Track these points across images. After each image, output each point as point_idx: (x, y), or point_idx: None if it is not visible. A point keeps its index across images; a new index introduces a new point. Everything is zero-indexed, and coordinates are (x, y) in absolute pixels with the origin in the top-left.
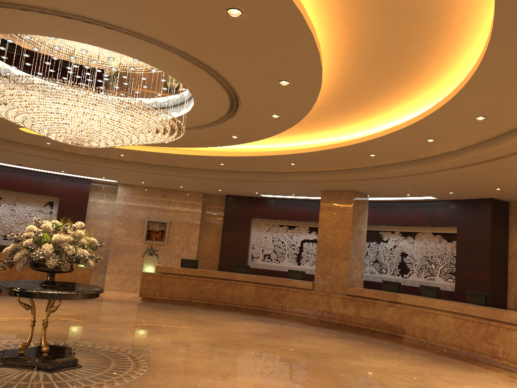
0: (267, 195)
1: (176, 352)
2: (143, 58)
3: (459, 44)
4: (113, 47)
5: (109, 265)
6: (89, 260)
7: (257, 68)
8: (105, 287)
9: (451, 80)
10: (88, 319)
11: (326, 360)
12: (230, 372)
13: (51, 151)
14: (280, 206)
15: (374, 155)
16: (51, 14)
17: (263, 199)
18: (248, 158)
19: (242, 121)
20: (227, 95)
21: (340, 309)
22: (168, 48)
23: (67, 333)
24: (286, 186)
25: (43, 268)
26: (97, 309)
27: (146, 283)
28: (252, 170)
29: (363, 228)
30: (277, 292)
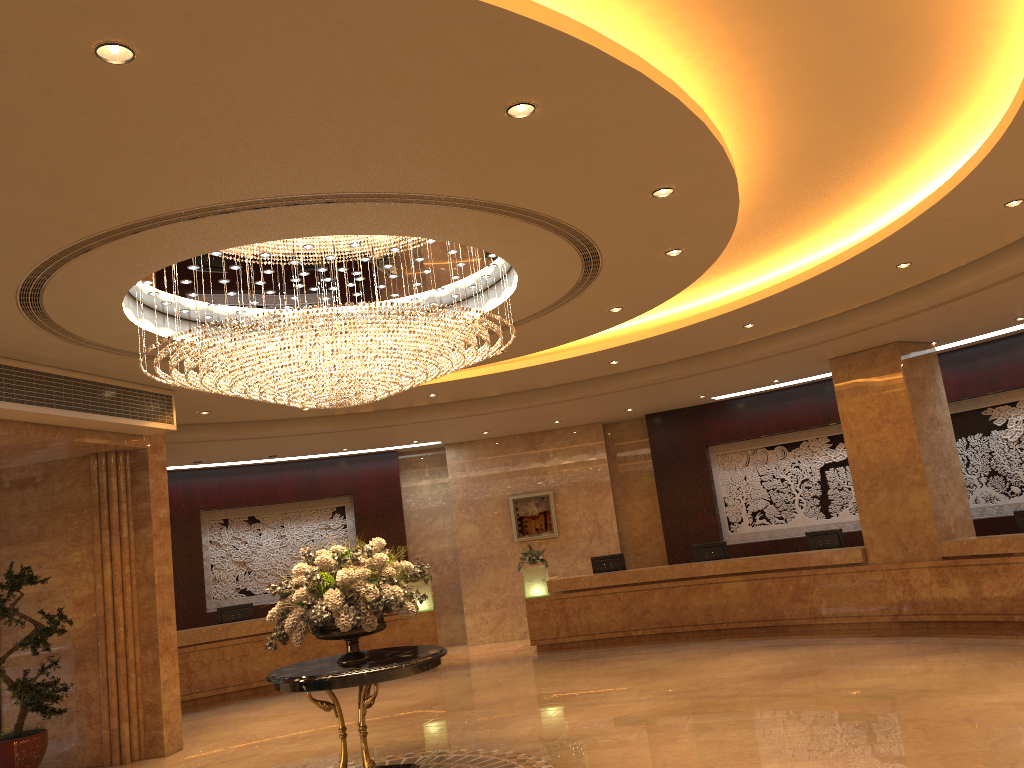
0: (725, 396)
1: (608, 741)
2: (402, 231)
3: (989, 8)
4: (348, 229)
5: (466, 599)
6: (407, 603)
7: (602, 184)
8: (469, 640)
9: (1007, 76)
10: (445, 706)
11: (916, 704)
12: (716, 762)
13: (314, 421)
14: (758, 409)
15: (907, 265)
16: (235, 211)
17: (719, 405)
18: (658, 340)
19: (616, 279)
20: (570, 243)
21: (936, 592)
22: (435, 201)
23: (412, 739)
24: (754, 370)
25: (335, 633)
26: (458, 684)
27: (537, 617)
28: (675, 357)
29: (941, 412)
30: (795, 583)
